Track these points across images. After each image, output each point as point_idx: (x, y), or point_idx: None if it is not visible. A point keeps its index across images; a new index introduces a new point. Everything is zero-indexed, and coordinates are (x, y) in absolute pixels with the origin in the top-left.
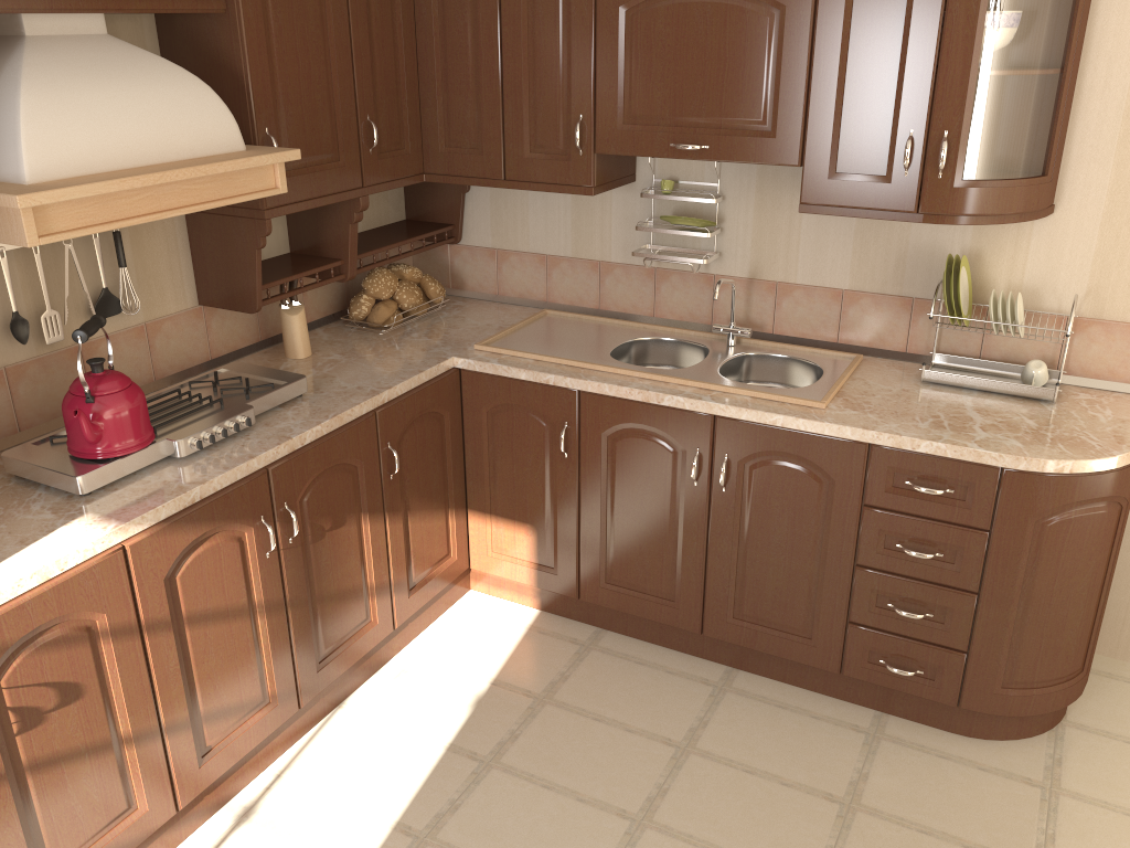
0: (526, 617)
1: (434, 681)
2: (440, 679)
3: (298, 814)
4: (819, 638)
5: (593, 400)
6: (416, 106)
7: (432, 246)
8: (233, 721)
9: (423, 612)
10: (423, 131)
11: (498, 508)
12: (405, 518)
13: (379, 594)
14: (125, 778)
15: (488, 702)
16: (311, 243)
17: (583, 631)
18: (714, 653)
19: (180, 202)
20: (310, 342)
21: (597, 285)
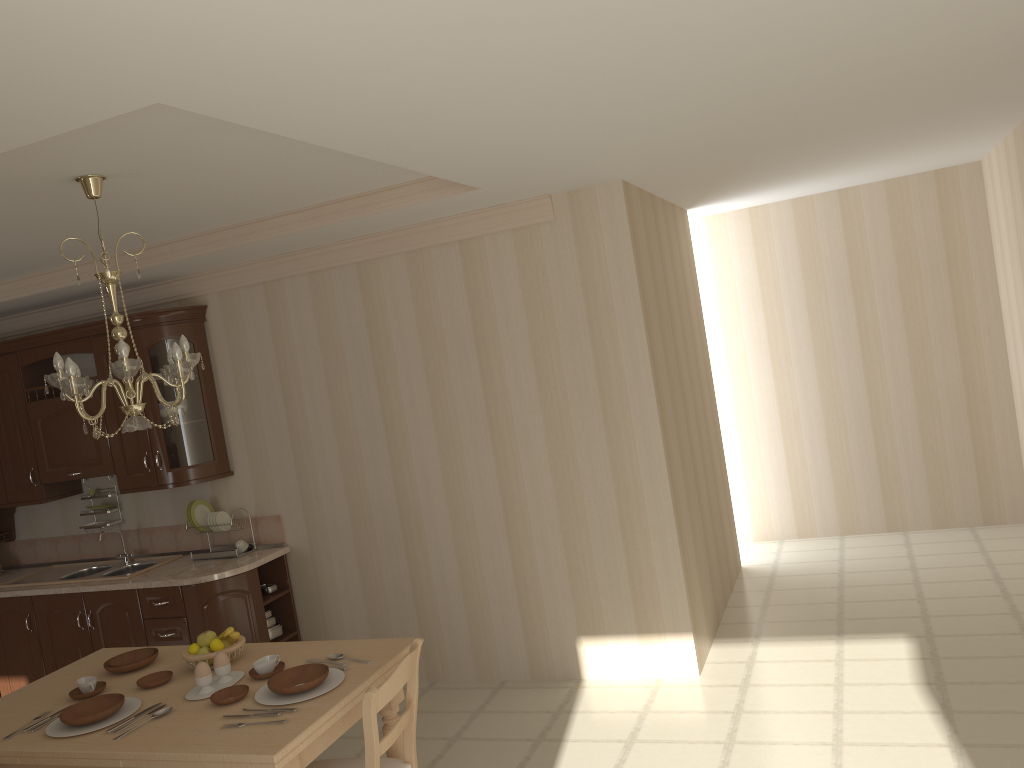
0: None
1: None
2: None
3: None
4: None
5: (37, 598)
6: None
7: None
8: None
9: None
10: None
11: (10, 670)
12: None
13: None
14: None
15: None
16: None
17: None
18: None
19: None
20: None
21: (78, 547)
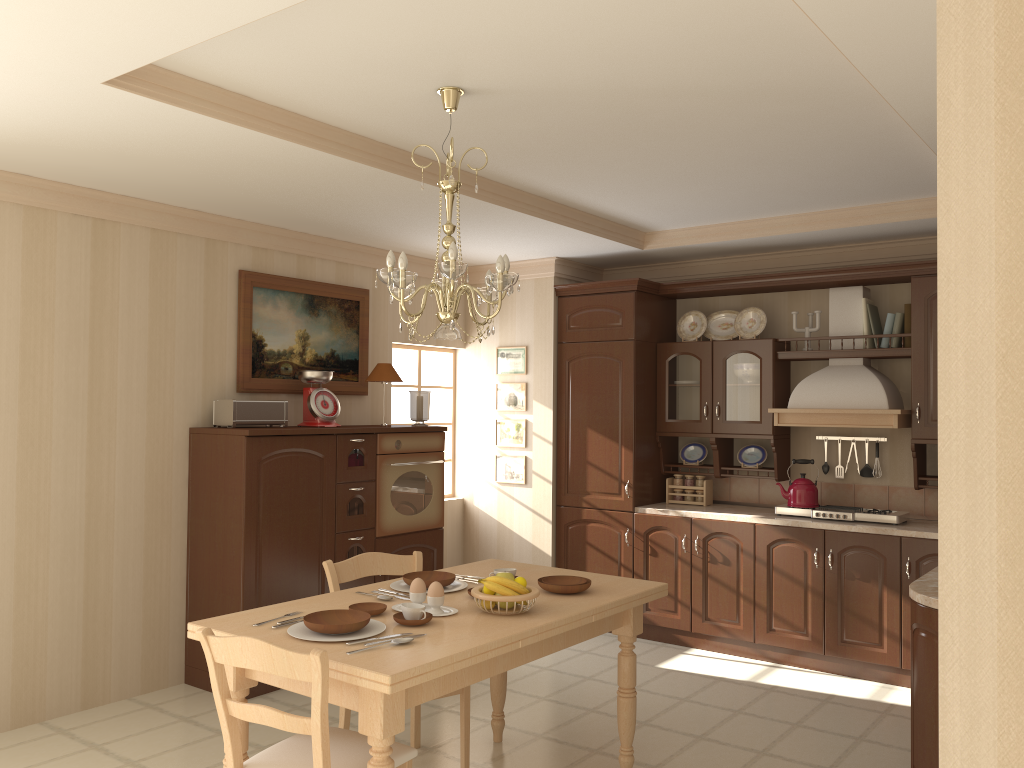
0: None
1: (884, 693)
2: (887, 694)
3: (776, 673)
4: None
5: None
6: None
7: None
8: (786, 628)
9: None
10: None
11: None
12: None
13: (889, 636)
14: (738, 609)
15: (873, 702)
16: None
17: None
18: None
19: (838, 422)
20: None
21: None
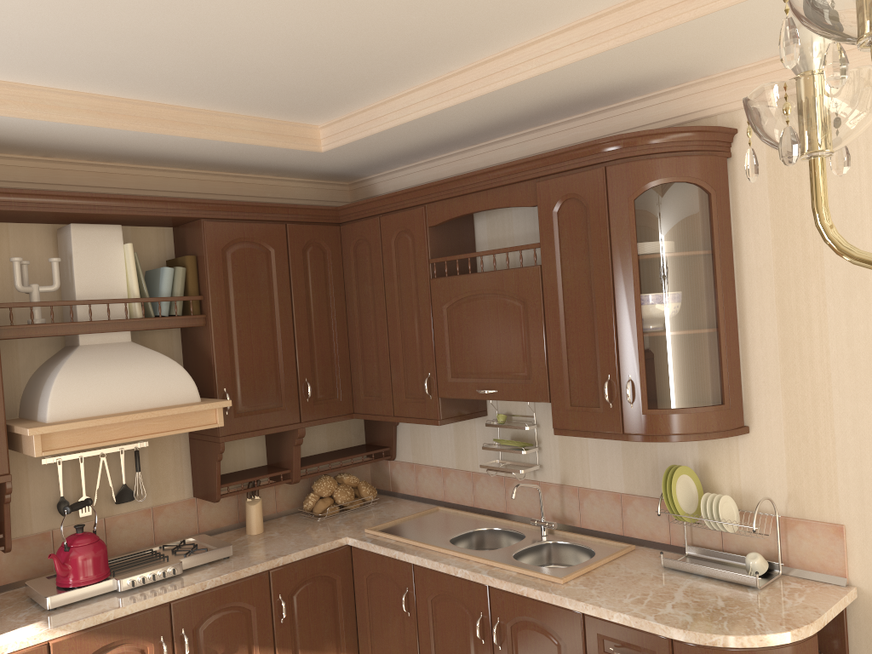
0: None
1: None
2: None
3: None
4: None
5: (420, 571)
6: (347, 371)
7: (369, 461)
8: None
9: None
10: (352, 386)
11: None
12: None
13: None
14: None
15: None
16: (276, 458)
17: None
18: None
19: (143, 432)
20: (270, 524)
21: (471, 489)
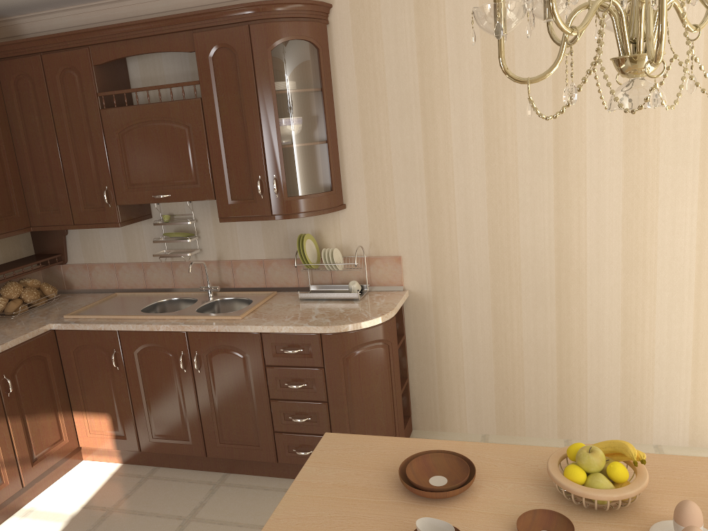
0: (114, 469)
1: (47, 513)
2: (52, 511)
3: None
4: (262, 444)
5: (126, 334)
6: (21, 191)
7: (46, 266)
8: None
9: (46, 475)
10: (27, 204)
11: (88, 406)
12: (24, 419)
13: (7, 466)
14: None
15: (78, 518)
16: None
17: (145, 469)
18: (216, 466)
19: None
20: None
21: (143, 275)
